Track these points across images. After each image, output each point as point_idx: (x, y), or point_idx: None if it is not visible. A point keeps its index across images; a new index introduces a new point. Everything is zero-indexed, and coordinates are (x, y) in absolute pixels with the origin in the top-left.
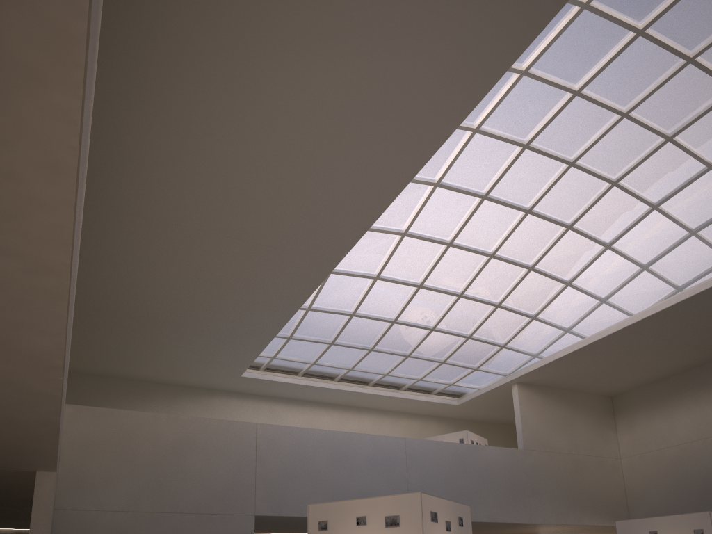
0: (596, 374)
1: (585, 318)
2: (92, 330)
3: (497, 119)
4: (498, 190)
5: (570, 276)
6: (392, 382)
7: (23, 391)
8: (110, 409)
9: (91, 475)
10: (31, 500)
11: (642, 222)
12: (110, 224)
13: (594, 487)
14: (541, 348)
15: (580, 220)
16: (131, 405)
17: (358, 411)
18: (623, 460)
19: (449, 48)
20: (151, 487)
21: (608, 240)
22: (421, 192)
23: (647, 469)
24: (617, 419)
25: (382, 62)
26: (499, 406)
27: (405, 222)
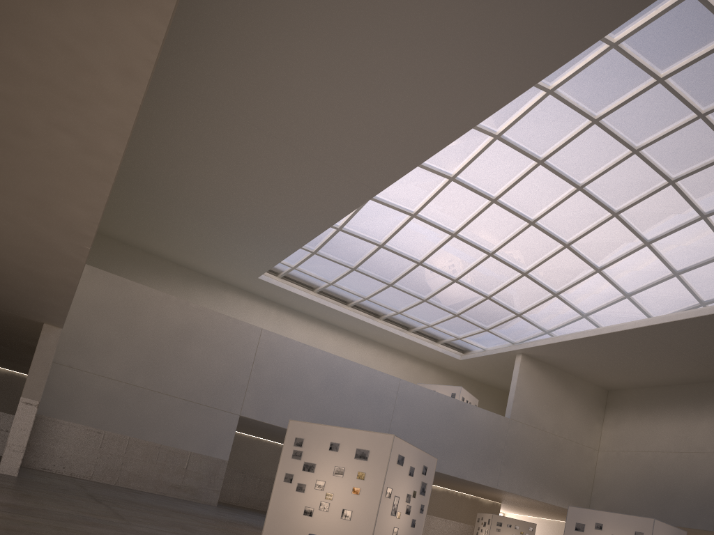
0: (600, 365)
1: (604, 308)
2: (122, 195)
3: (574, 85)
4: (556, 158)
5: (602, 263)
6: (403, 321)
7: (51, 250)
8: (124, 279)
9: (92, 339)
10: (32, 348)
11: (687, 228)
12: (163, 94)
13: (565, 470)
14: (555, 326)
15: (627, 210)
16: (144, 278)
17: (363, 341)
18: (600, 453)
19: (540, 7)
20: (148, 364)
21: (648, 238)
22: (480, 141)
23: (620, 467)
24: (606, 413)
25: (471, 4)
26: (499, 371)
27: (456, 166)
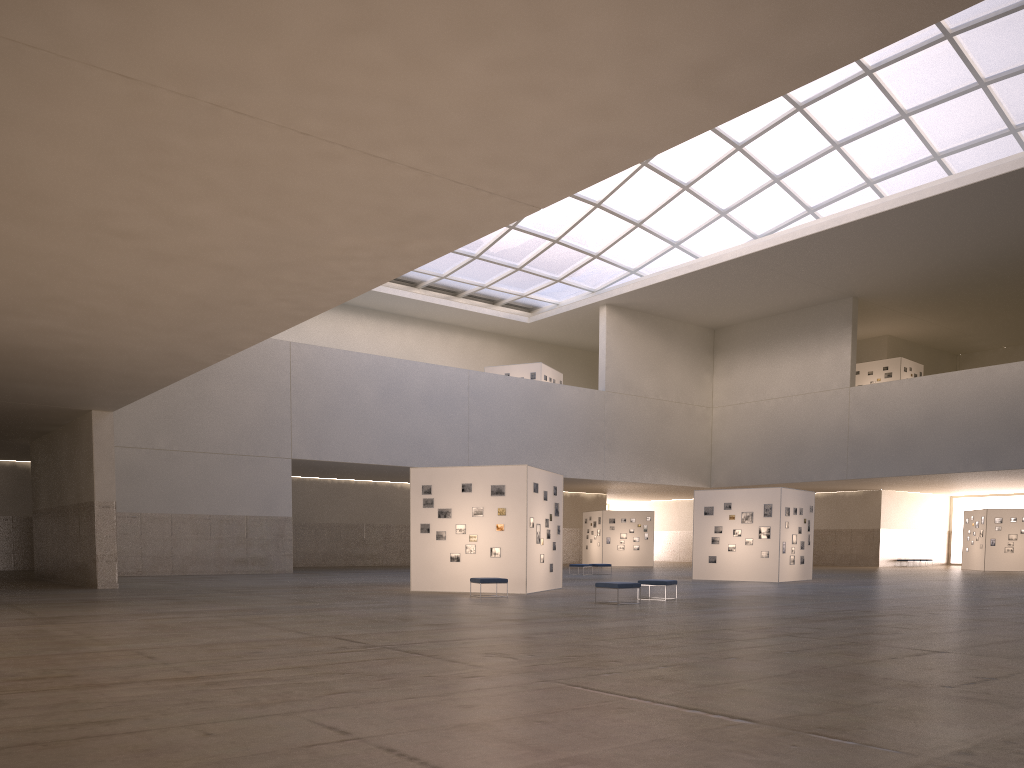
0: (701, 303)
1: (698, 232)
2: None
3: None
4: None
5: (689, 178)
6: (449, 286)
7: (181, 360)
8: None
9: None
10: (36, 433)
11: (783, 123)
12: None
13: (678, 440)
14: (642, 262)
15: None
16: None
17: (400, 321)
18: (715, 410)
19: None
20: (166, 419)
21: (740, 140)
22: None
23: (739, 424)
24: (716, 359)
25: None
26: (580, 329)
27: None
